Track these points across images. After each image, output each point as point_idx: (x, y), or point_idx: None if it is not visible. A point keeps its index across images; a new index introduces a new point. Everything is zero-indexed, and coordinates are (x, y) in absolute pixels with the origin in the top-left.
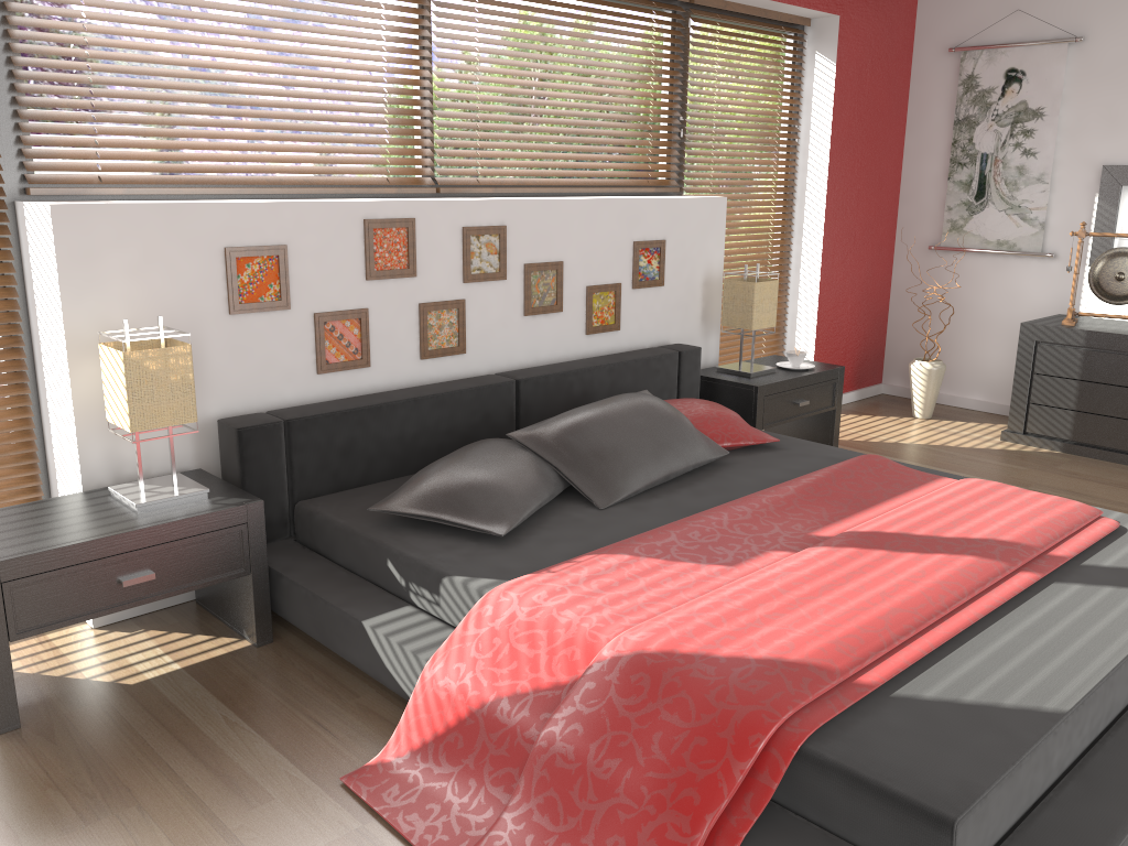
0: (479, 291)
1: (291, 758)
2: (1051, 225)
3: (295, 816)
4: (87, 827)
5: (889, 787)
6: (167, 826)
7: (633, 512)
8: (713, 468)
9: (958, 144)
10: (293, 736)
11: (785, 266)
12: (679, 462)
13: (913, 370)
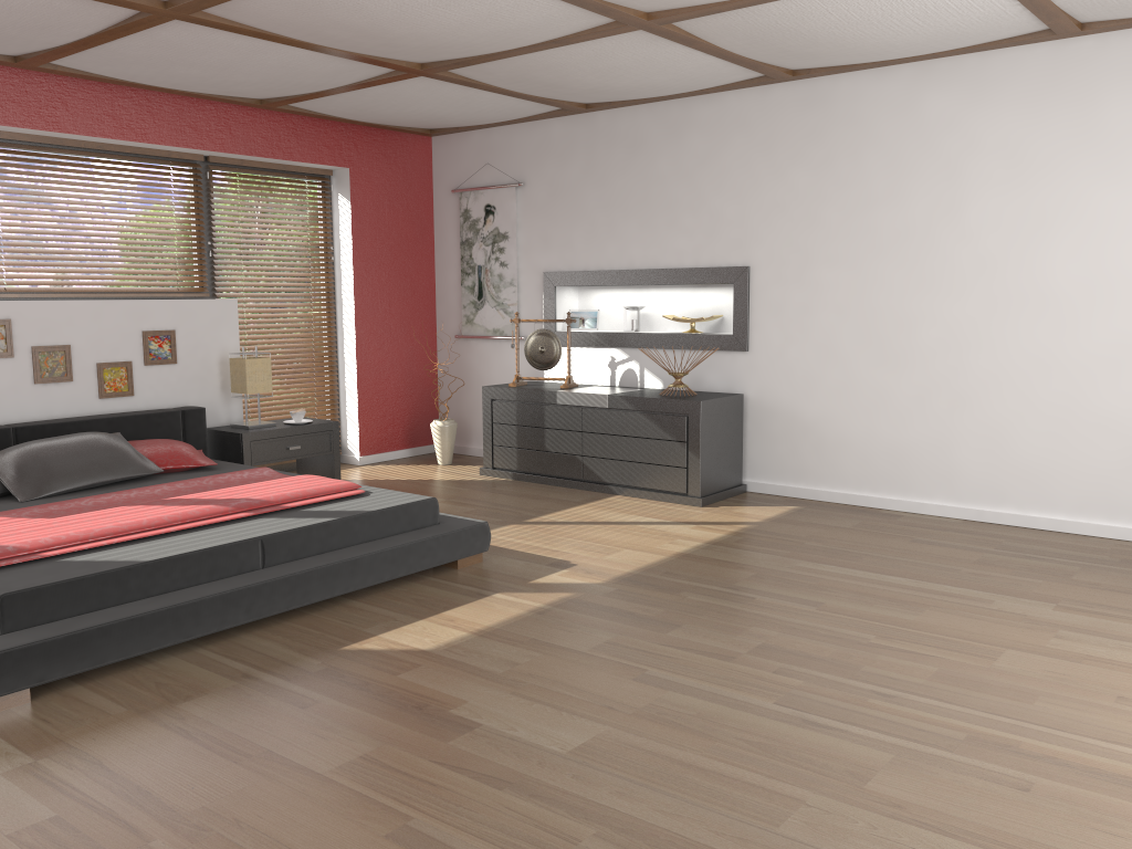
0: None
1: None
2: (522, 316)
3: None
4: None
5: None
6: None
7: (43, 502)
8: (145, 481)
9: (464, 259)
10: None
11: (333, 352)
12: (107, 474)
13: (432, 428)
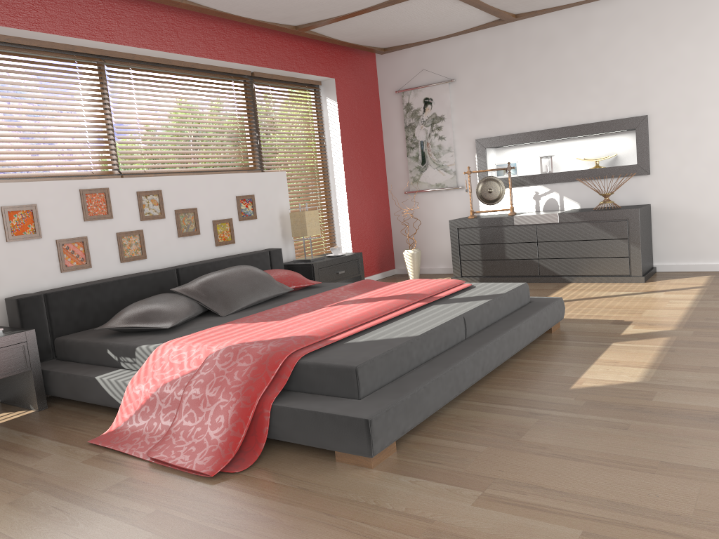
0: (150, 225)
1: (61, 441)
2: (459, 172)
3: (64, 457)
4: None
5: (333, 363)
6: None
7: (240, 315)
8: (285, 297)
9: (409, 138)
10: (61, 434)
11: (330, 209)
12: (265, 293)
13: (405, 255)
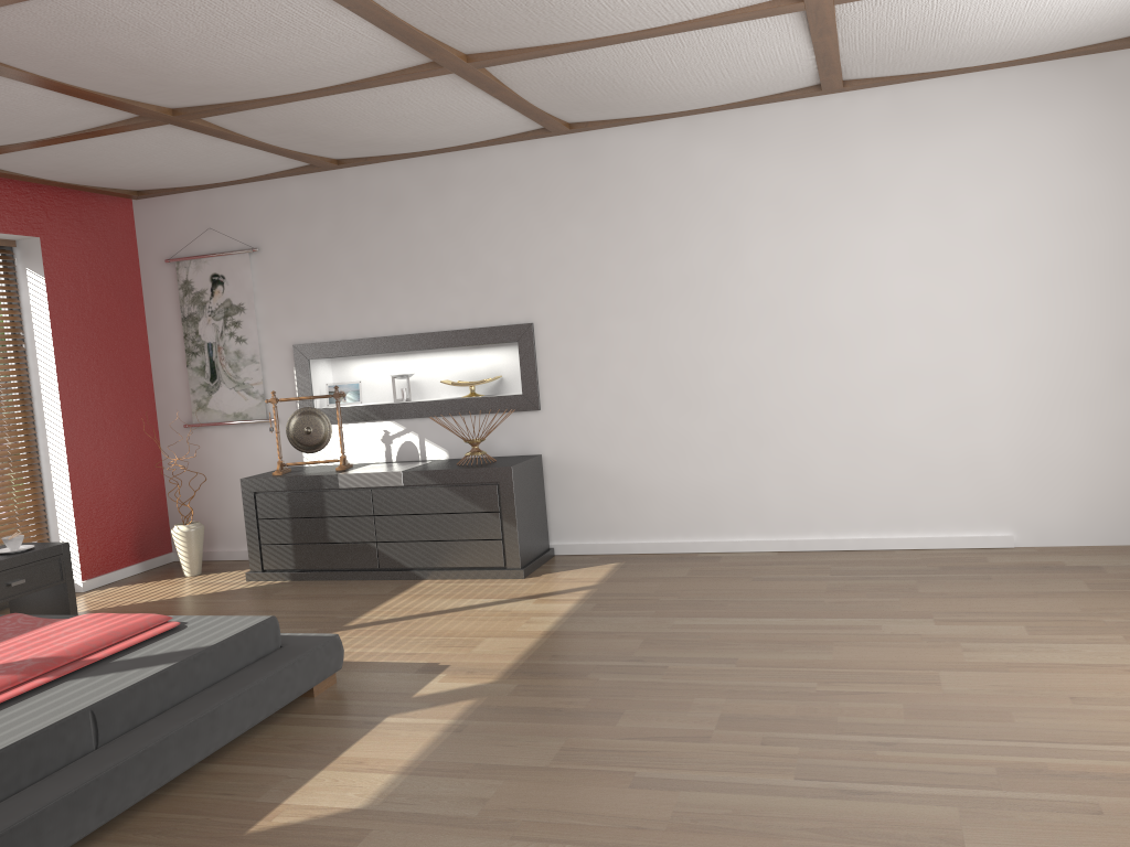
0: None
1: None
2: (270, 395)
3: None
4: None
5: None
6: None
7: None
8: None
9: (189, 337)
10: None
11: (35, 459)
12: None
13: (174, 534)
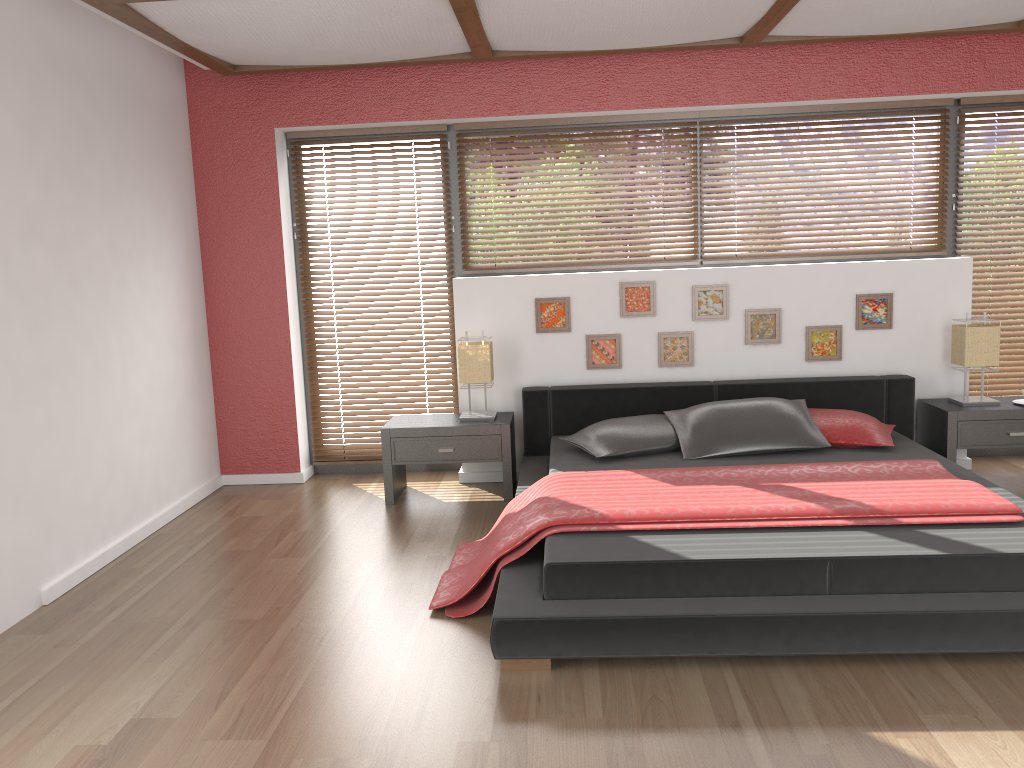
0: (706, 326)
1: (457, 534)
2: None
3: (431, 547)
4: (373, 532)
5: (549, 551)
6: (393, 538)
7: (699, 463)
8: (809, 454)
9: None
10: (468, 528)
11: None
12: (768, 442)
13: None
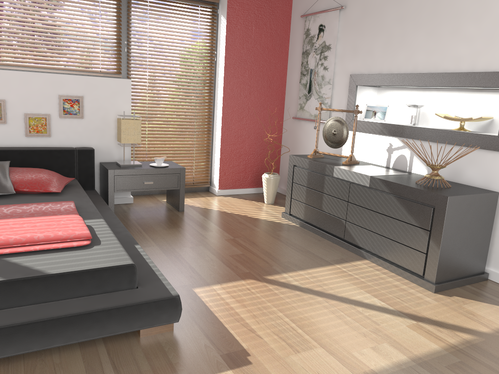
0: None
1: None
2: (333, 106)
3: None
4: None
5: None
6: None
7: None
8: None
9: (303, 64)
10: None
11: (210, 121)
12: None
13: (262, 178)
